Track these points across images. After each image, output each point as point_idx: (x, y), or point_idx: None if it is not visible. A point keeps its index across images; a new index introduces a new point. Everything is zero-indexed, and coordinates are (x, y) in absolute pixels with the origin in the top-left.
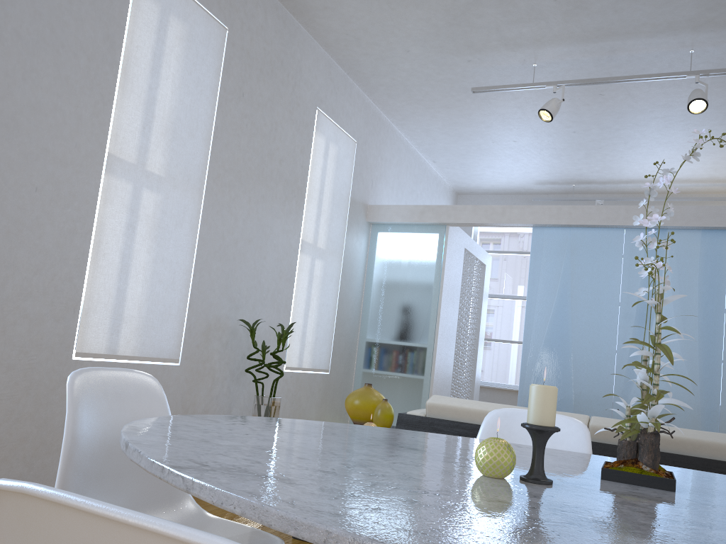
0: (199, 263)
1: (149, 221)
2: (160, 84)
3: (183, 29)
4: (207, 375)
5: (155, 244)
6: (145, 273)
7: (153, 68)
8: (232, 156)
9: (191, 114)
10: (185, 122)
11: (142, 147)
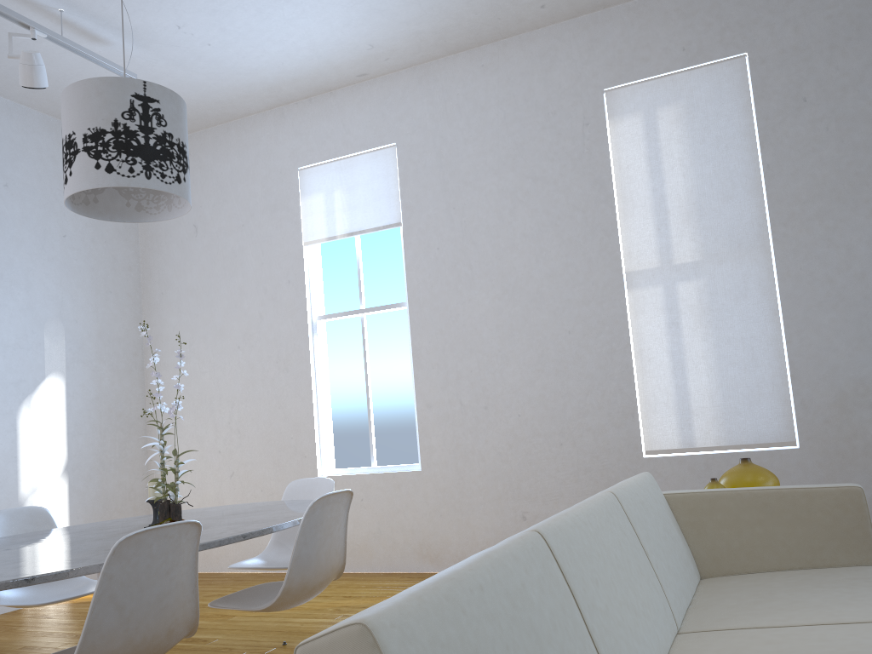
0: (793, 326)
1: (696, 309)
2: (665, 179)
3: (677, 109)
4: (861, 454)
5: (711, 329)
6: (707, 361)
7: (651, 171)
8: (810, 180)
9: (718, 178)
10: (712, 192)
11: (663, 247)
